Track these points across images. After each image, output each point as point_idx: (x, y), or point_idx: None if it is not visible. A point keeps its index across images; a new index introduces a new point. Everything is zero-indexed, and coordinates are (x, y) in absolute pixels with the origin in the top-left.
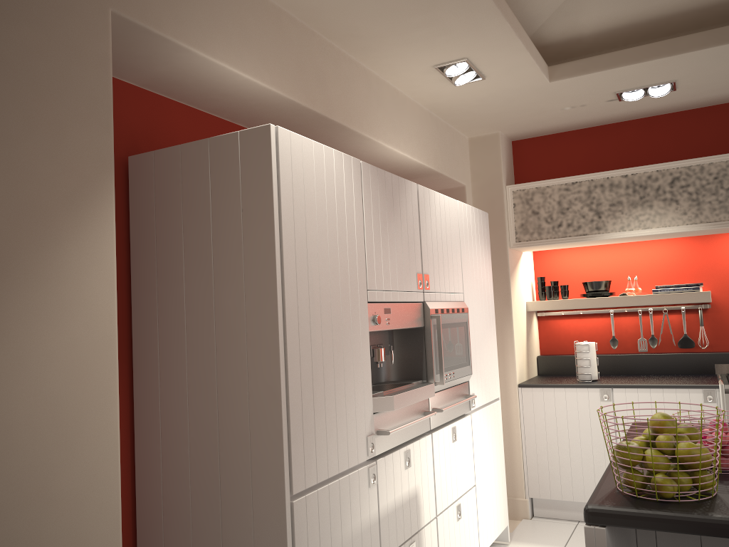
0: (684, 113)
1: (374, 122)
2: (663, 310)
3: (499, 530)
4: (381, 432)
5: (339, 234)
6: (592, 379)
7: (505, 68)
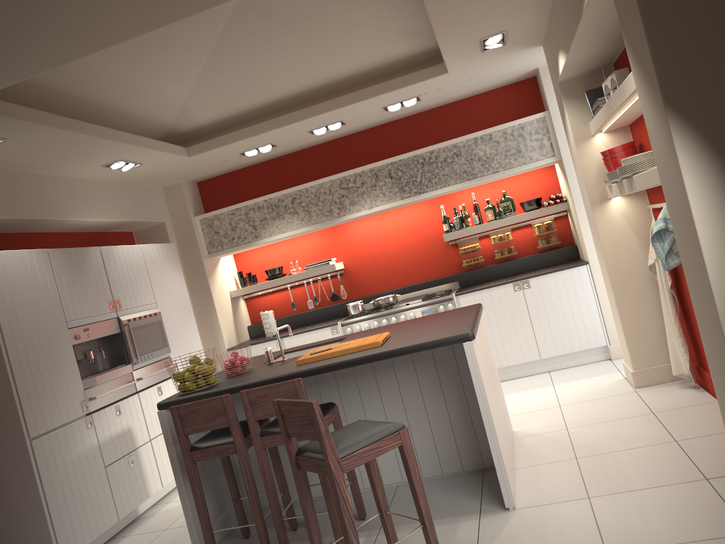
0: (297, 152)
1: (68, 207)
2: (319, 279)
3: None
4: (92, 398)
5: (38, 296)
6: (274, 335)
7: (151, 158)
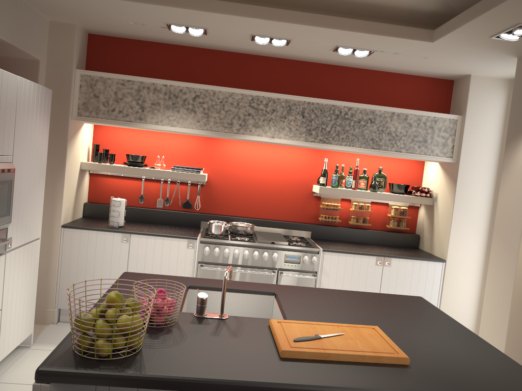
0: (212, 51)
1: None
2: (177, 182)
3: (22, 338)
4: None
5: None
6: (119, 226)
7: None
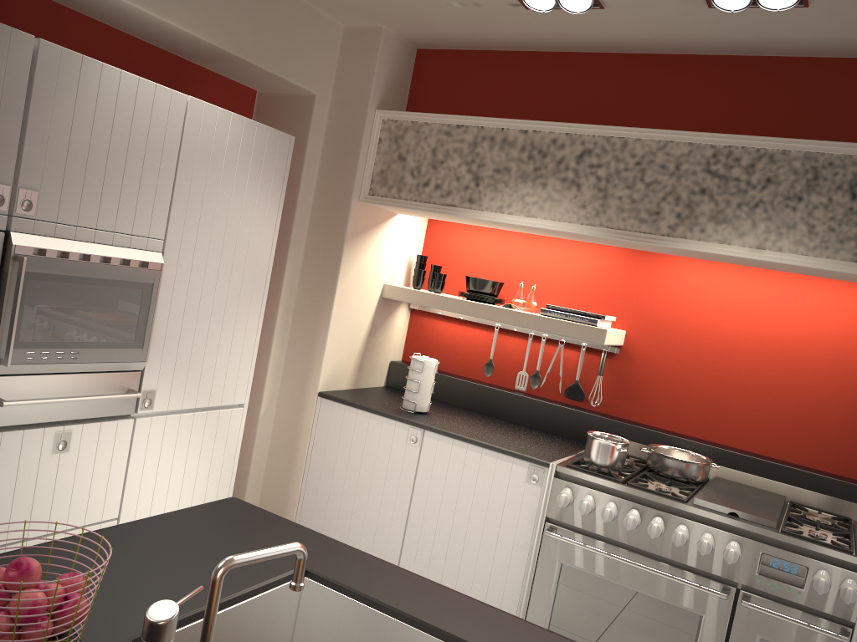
0: (644, 58)
1: None
2: (562, 342)
3: None
4: None
5: None
6: (416, 411)
7: None
